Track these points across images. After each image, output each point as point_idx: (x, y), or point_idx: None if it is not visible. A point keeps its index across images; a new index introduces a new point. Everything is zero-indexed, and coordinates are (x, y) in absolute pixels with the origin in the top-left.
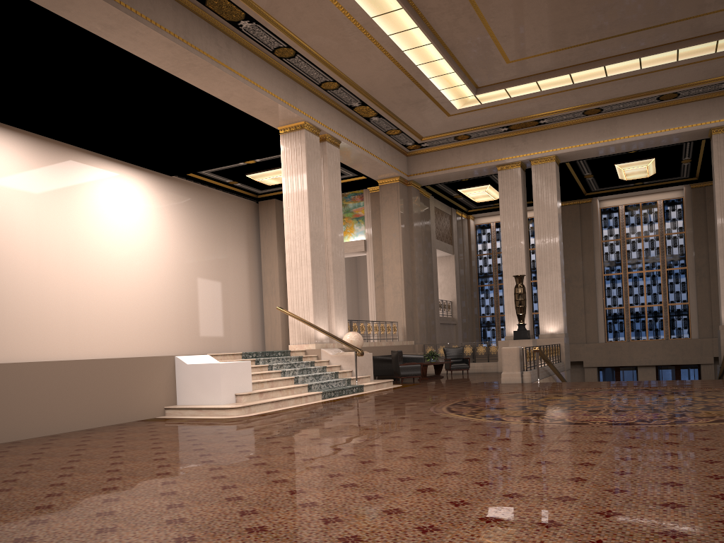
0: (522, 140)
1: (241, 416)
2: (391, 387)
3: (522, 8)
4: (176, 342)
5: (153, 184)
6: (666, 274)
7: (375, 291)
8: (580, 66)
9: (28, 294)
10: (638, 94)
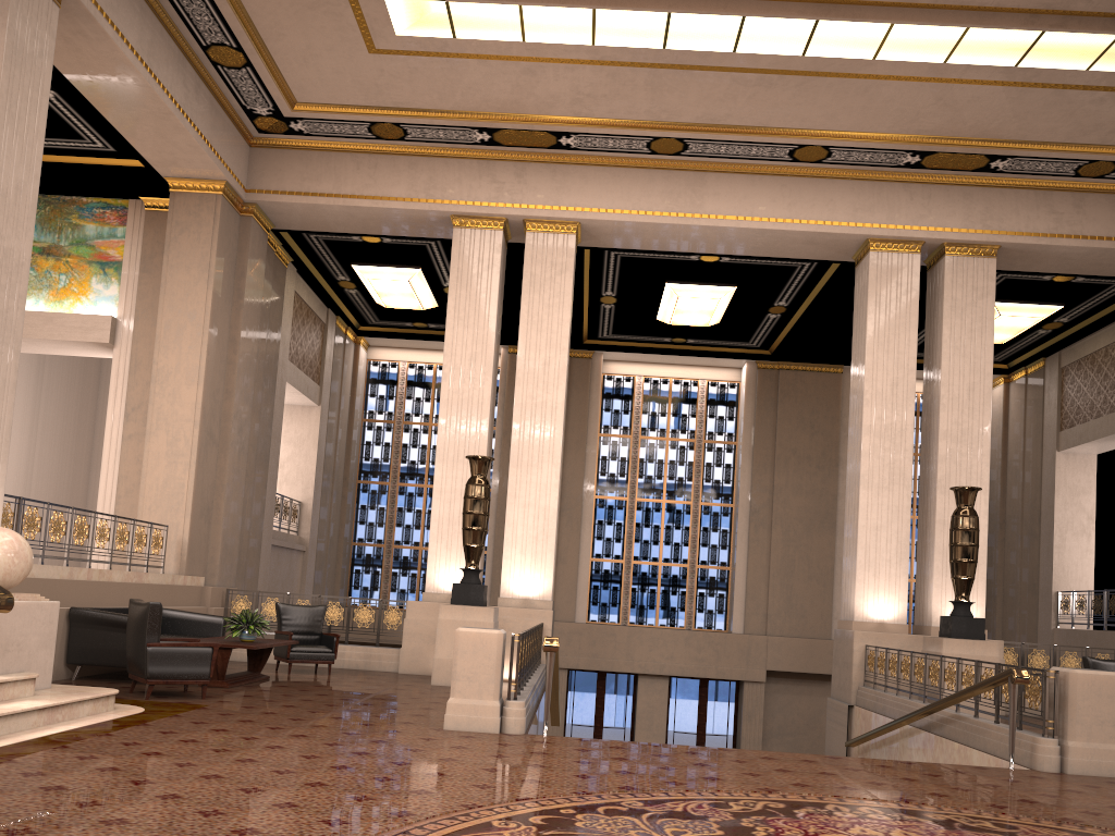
0: (514, 173)
1: None
2: (103, 721)
3: None
4: None
5: None
6: (700, 512)
7: (122, 445)
8: None
9: None
10: (763, 129)
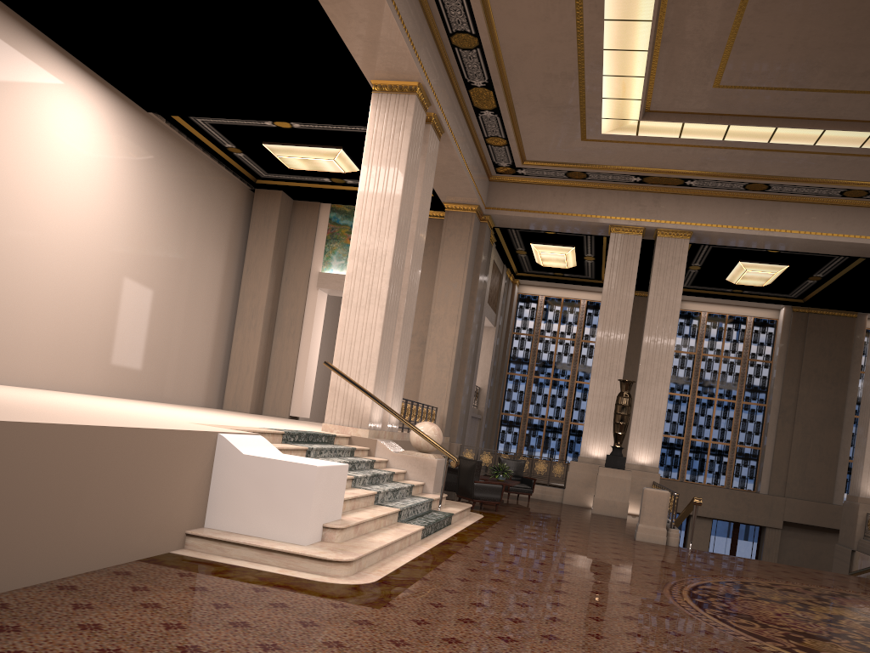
0: (652, 200)
1: (356, 580)
2: (477, 519)
3: (805, 8)
4: (103, 374)
5: (118, 116)
6: (741, 408)
7: None
8: (794, 120)
9: None
10: (824, 180)
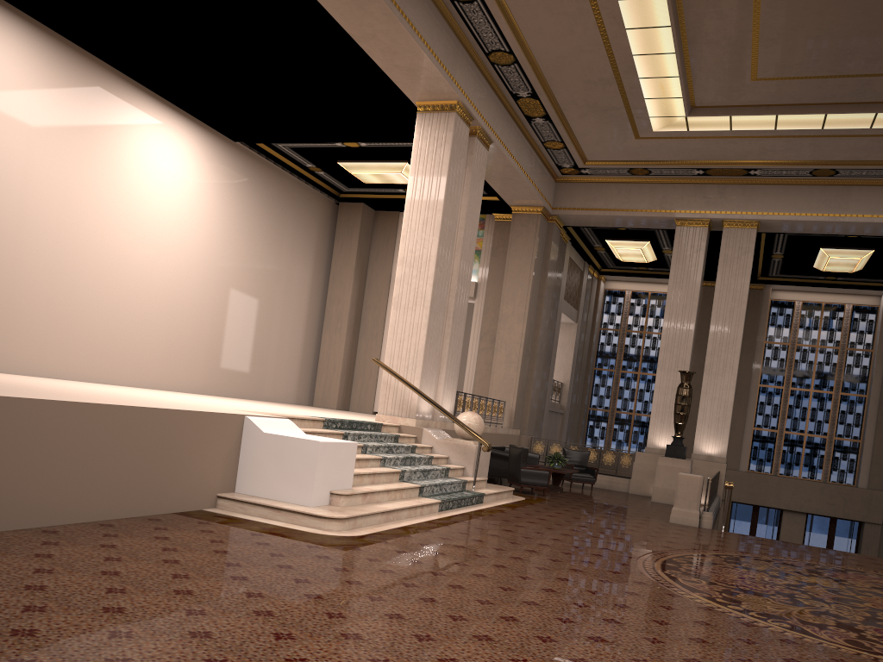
0: (717, 191)
1: (345, 533)
2: (515, 501)
3: (820, 1)
4: (200, 375)
5: (208, 148)
6: (839, 399)
7: (477, 354)
8: (843, 105)
9: (6, 270)
10: None
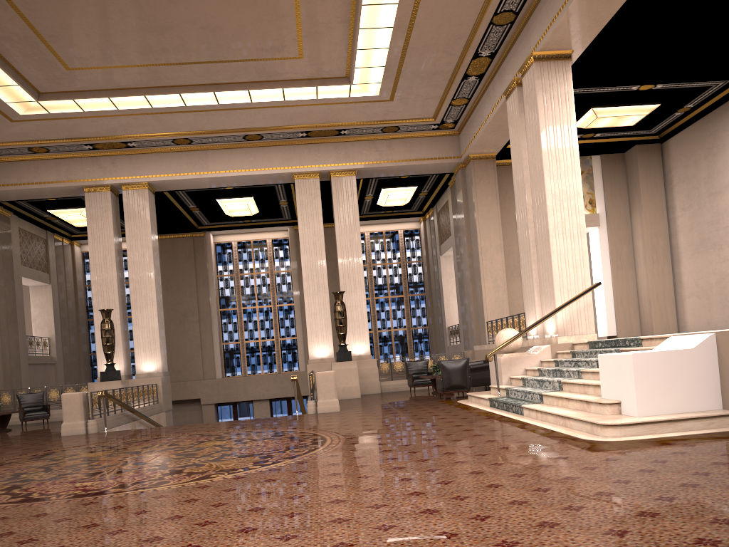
0: (111, 162)
1: None
2: None
3: (63, 6)
4: None
5: None
6: (277, 310)
7: None
8: (154, 89)
9: None
10: (224, 130)
